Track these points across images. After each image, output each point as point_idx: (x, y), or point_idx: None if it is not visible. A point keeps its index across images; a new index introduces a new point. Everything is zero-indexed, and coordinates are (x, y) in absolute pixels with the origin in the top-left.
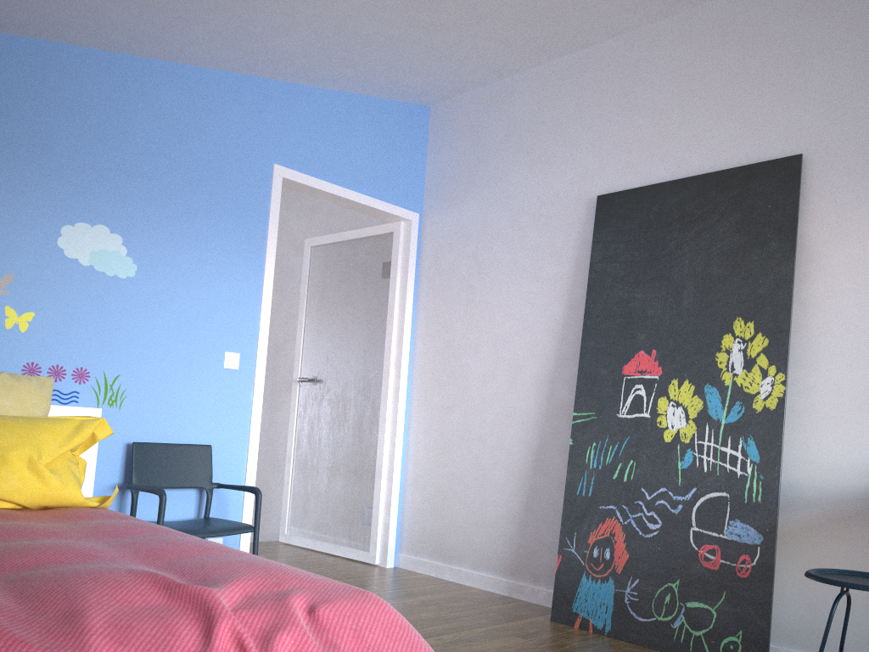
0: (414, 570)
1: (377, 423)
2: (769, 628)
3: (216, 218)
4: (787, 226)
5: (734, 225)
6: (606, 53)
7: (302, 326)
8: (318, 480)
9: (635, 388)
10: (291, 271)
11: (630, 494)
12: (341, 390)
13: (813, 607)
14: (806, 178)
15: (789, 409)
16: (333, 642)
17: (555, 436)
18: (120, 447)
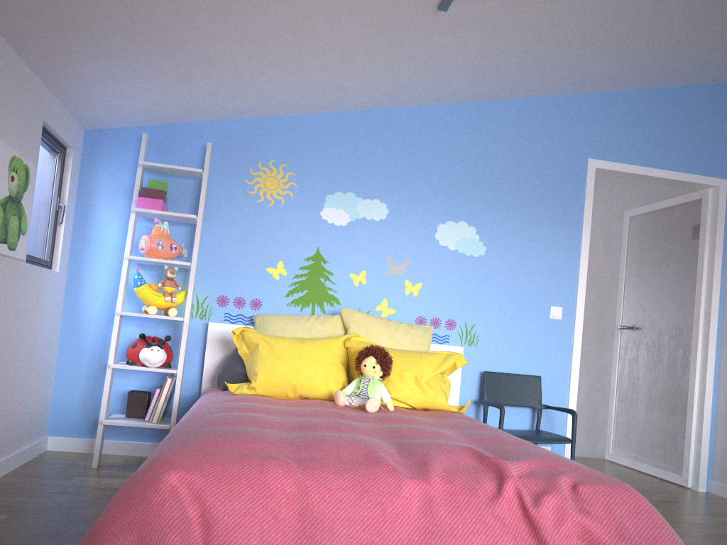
0: (725, 496)
1: (688, 365)
2: None
3: (542, 206)
4: None
5: None
6: None
7: (622, 283)
8: (637, 411)
9: None
10: (614, 237)
11: None
12: (656, 336)
13: None
14: None
15: None
16: (586, 508)
17: None
18: (475, 374)
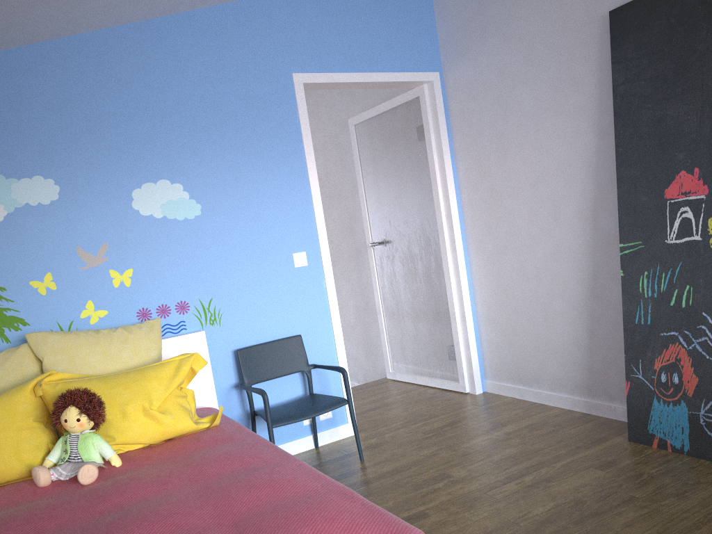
0: (500, 393)
1: (442, 273)
2: None
3: (255, 141)
4: None
5: None
6: None
7: (363, 197)
8: (406, 326)
9: (680, 211)
10: (346, 147)
11: (690, 319)
12: (407, 248)
13: None
14: None
15: None
16: None
17: (606, 265)
18: (229, 355)
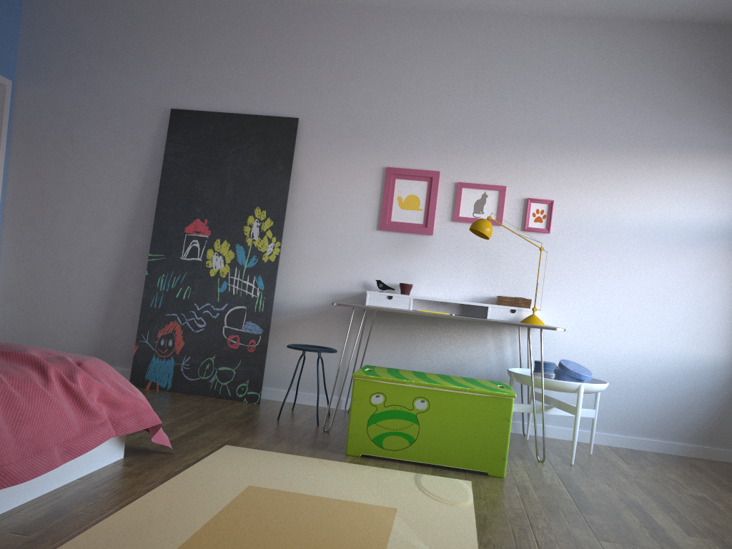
0: None
1: None
2: (263, 377)
3: None
4: (288, 158)
5: (259, 151)
6: (182, 7)
7: None
8: None
9: (193, 242)
10: None
11: (187, 307)
12: None
13: (283, 366)
14: (299, 132)
15: (280, 261)
16: (97, 378)
17: (131, 268)
18: None
